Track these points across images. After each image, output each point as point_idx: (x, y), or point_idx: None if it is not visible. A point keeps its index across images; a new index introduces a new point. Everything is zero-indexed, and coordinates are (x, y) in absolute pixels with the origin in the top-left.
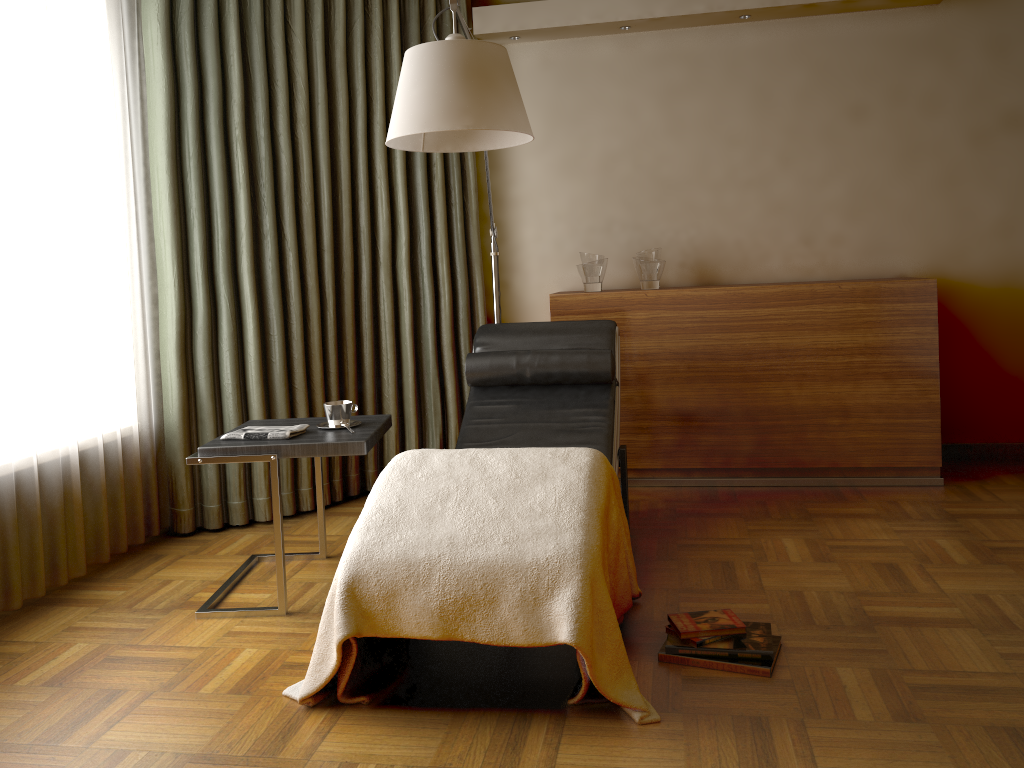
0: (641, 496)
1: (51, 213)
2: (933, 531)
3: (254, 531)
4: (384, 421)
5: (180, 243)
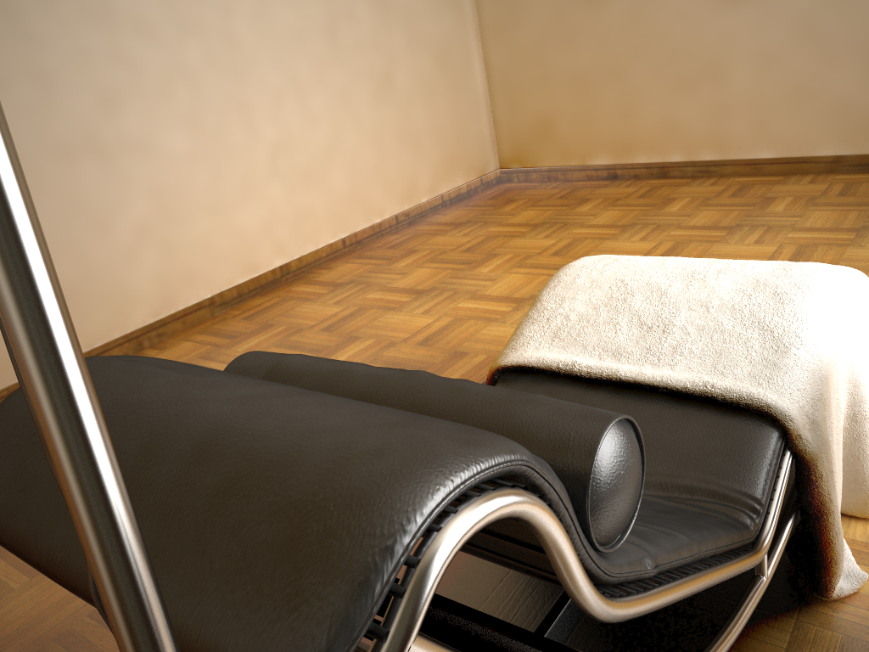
0: None
1: None
2: (13, 558)
3: None
4: None
5: None
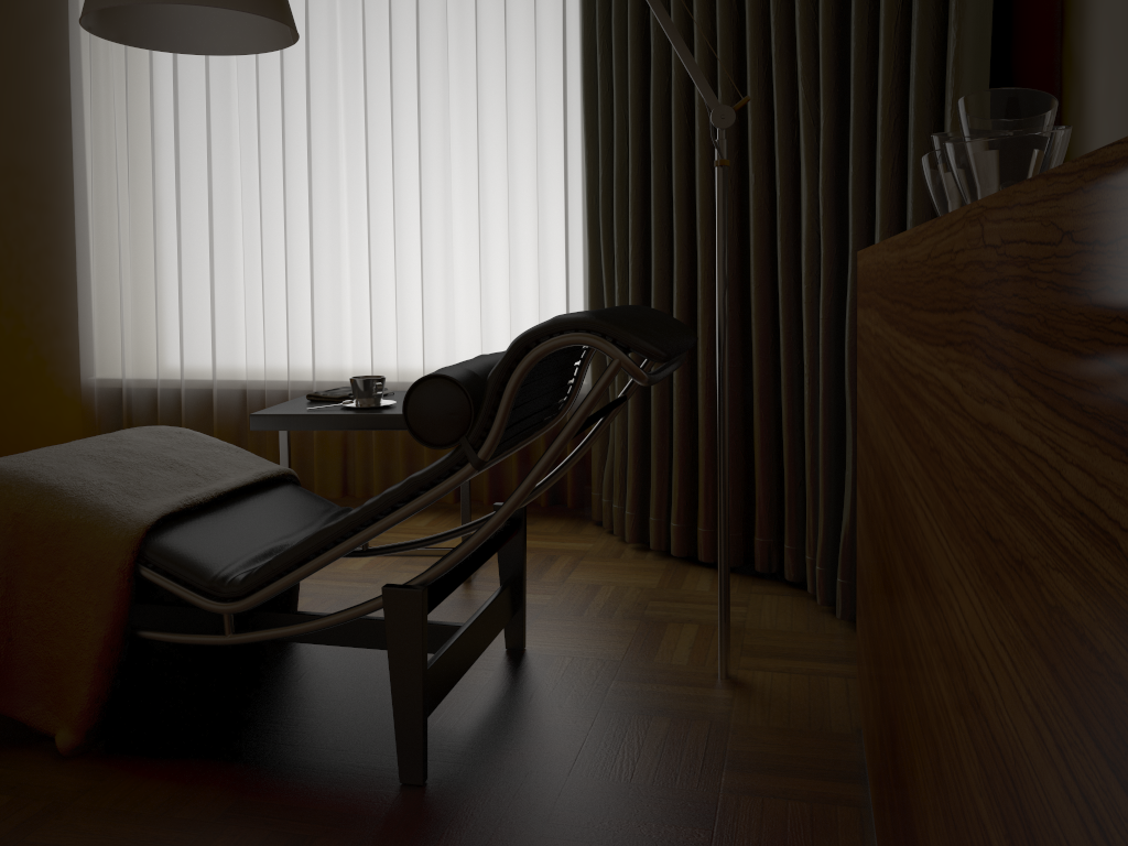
0: (758, 836)
1: (441, 164)
2: None
3: (604, 545)
4: (380, 414)
5: (593, 181)
